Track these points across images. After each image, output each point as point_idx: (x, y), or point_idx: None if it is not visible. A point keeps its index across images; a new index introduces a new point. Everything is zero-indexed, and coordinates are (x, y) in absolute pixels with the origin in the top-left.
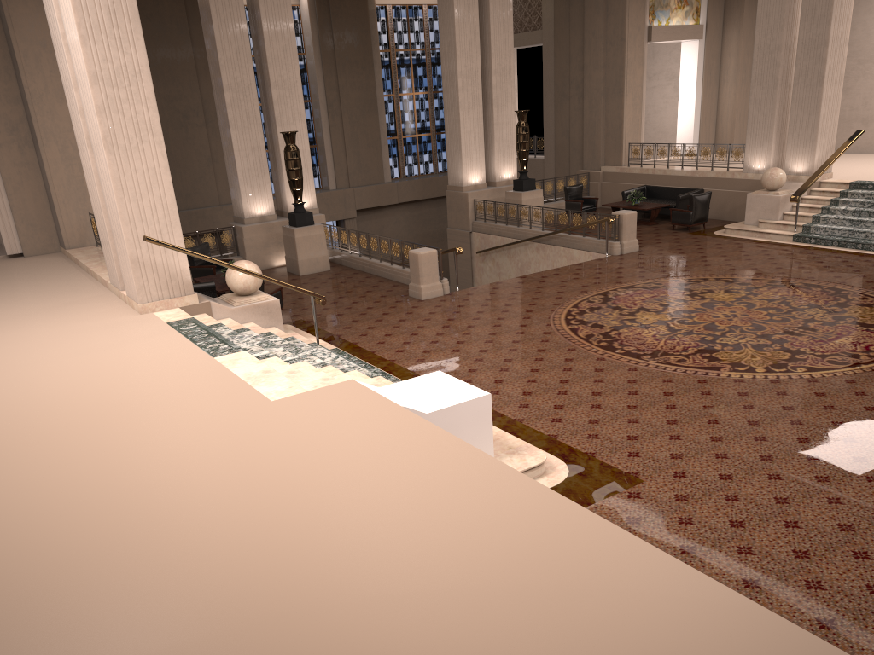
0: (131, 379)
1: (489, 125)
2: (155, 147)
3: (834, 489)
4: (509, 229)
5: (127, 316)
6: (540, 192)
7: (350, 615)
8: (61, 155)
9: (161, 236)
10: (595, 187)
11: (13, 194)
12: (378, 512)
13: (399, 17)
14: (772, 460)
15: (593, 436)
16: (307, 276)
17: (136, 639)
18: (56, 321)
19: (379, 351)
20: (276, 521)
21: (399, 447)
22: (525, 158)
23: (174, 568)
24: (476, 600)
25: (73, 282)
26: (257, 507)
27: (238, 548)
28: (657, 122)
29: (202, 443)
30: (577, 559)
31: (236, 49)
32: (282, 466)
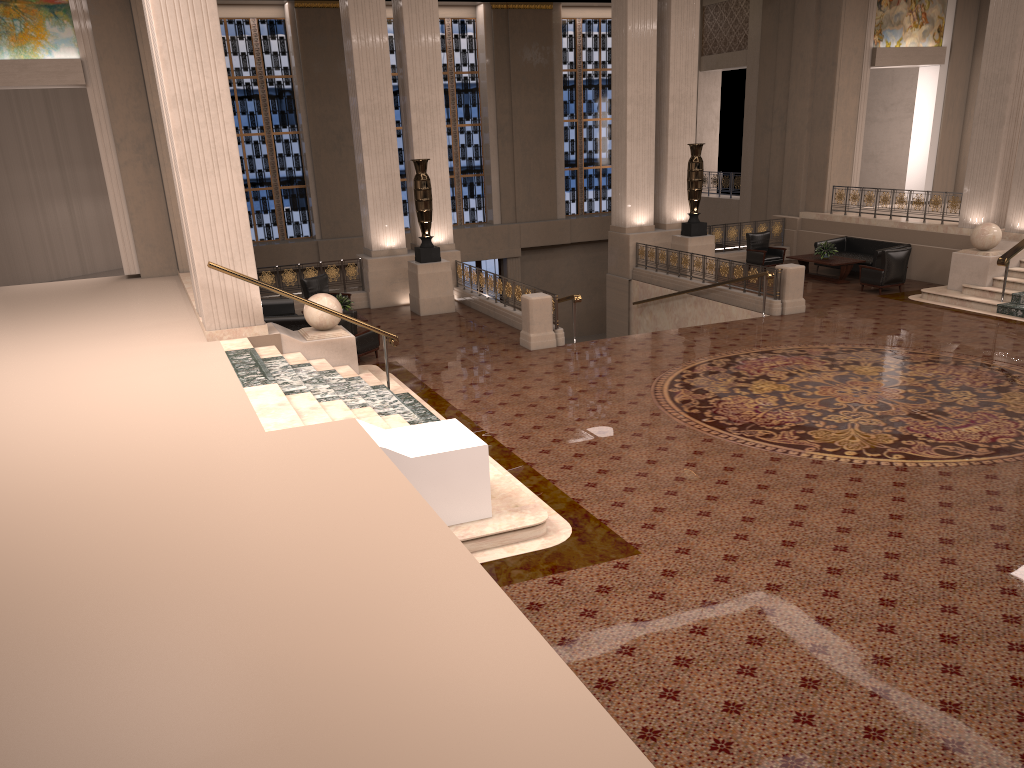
0: (157, 401)
1: (663, 159)
2: (232, 173)
3: (839, 583)
4: (669, 279)
5: (194, 343)
6: (711, 238)
7: (193, 616)
8: None
9: (233, 263)
10: (790, 235)
11: (134, 213)
12: (282, 537)
13: (590, 32)
14: (793, 546)
15: (619, 504)
16: (427, 317)
17: (12, 613)
18: (128, 342)
19: (454, 400)
20: (189, 535)
21: (346, 483)
22: (696, 198)
23: (79, 563)
24: (307, 617)
25: (168, 306)
26: (182, 522)
27: (142, 554)
28: (891, 161)
29: (176, 464)
30: (423, 595)
31: (375, 69)
32: (230, 490)
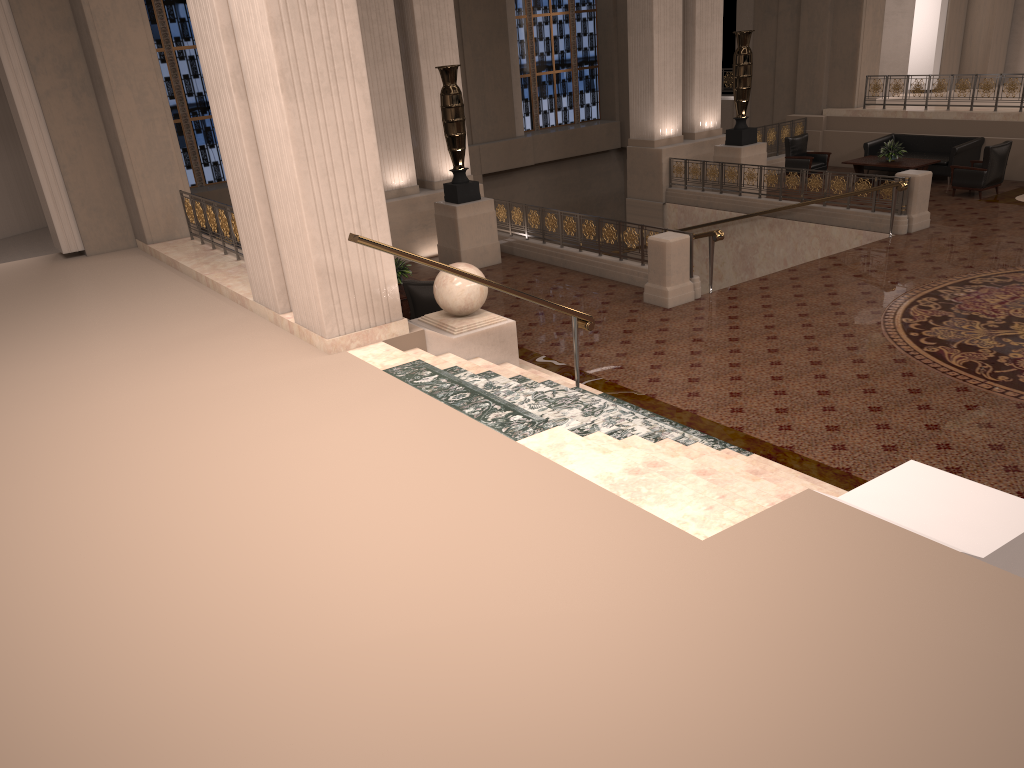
0: (404, 488)
1: (687, 54)
2: (354, 88)
3: None
4: (726, 199)
5: (310, 359)
6: (763, 146)
7: None
8: (137, 106)
9: (360, 232)
10: (814, 137)
11: (68, 165)
12: None
13: None
14: None
15: None
16: None
17: None
18: (200, 367)
19: (661, 395)
20: None
21: None
22: (745, 99)
23: None
24: None
25: (186, 298)
26: None
27: None
28: None
29: (654, 651)
30: None
31: None
32: (873, 719)
